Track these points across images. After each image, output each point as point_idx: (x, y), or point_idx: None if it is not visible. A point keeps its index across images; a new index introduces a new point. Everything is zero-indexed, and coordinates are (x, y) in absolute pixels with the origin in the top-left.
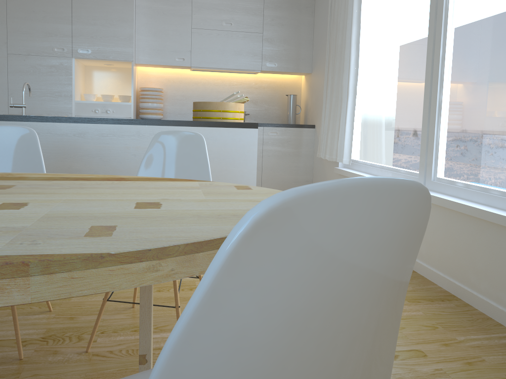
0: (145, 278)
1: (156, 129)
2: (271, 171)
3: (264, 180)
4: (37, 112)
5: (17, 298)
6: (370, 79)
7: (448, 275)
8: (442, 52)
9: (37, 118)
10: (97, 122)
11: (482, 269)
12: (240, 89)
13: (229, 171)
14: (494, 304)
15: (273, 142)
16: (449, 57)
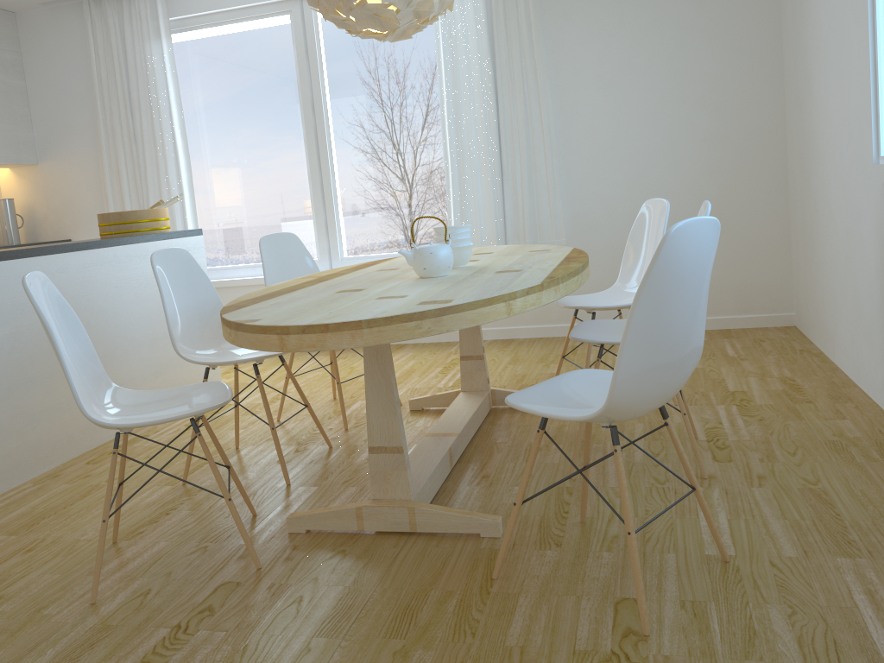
0: None
1: (129, 249)
2: None
3: None
4: None
5: None
6: (201, 171)
7: None
8: (328, 145)
9: (16, 253)
10: (77, 249)
11: None
12: None
13: None
14: None
15: None
16: (336, 151)
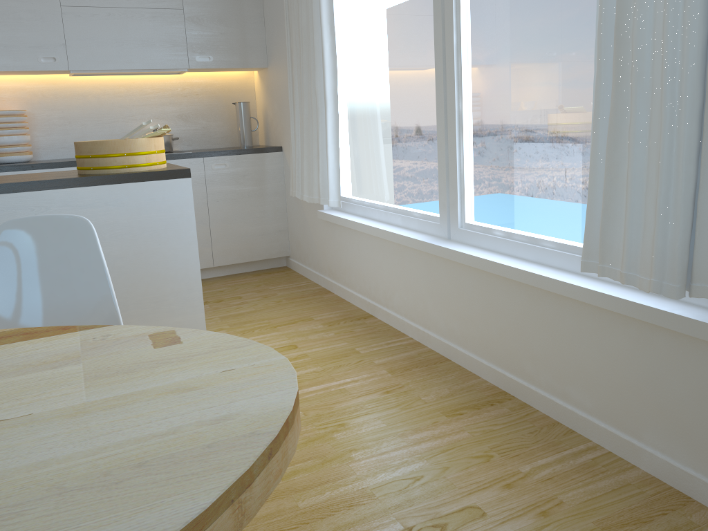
0: None
1: (10, 199)
2: (224, 223)
3: (215, 239)
4: None
5: None
6: (356, 77)
7: (495, 363)
8: (456, 38)
9: None
10: None
11: (540, 355)
12: (160, 99)
13: (152, 252)
14: (561, 403)
15: (222, 180)
16: (467, 46)
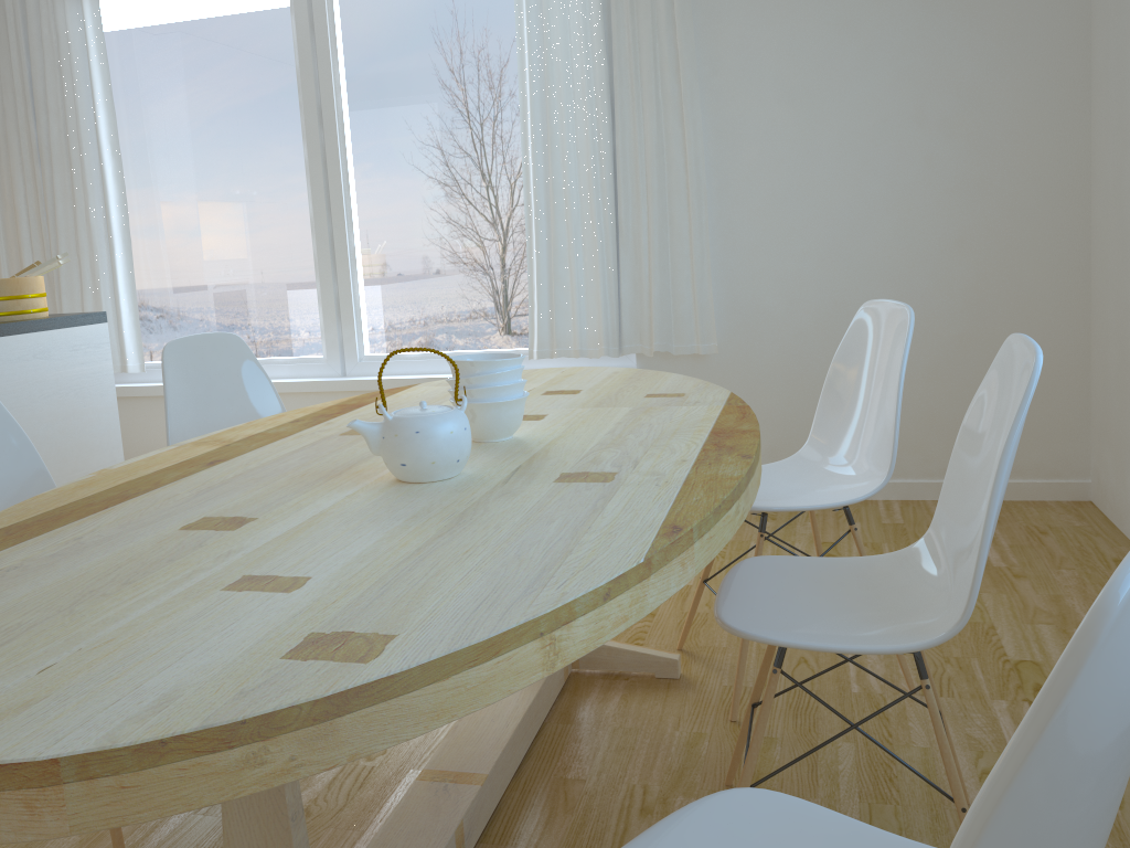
0: None
1: None
2: None
3: None
4: None
5: None
6: (146, 210)
7: None
8: (343, 176)
9: None
10: None
11: None
12: None
13: (78, 416)
14: None
15: None
16: (355, 185)
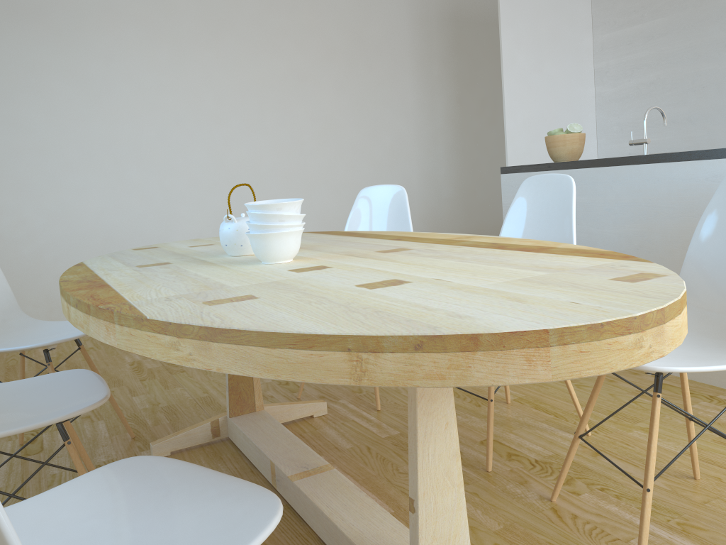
0: (170, 354)
1: None
2: None
3: None
4: None
5: (112, 341)
6: None
7: None
8: None
9: (656, 158)
10: None
11: None
12: None
13: None
14: None
15: None
16: None
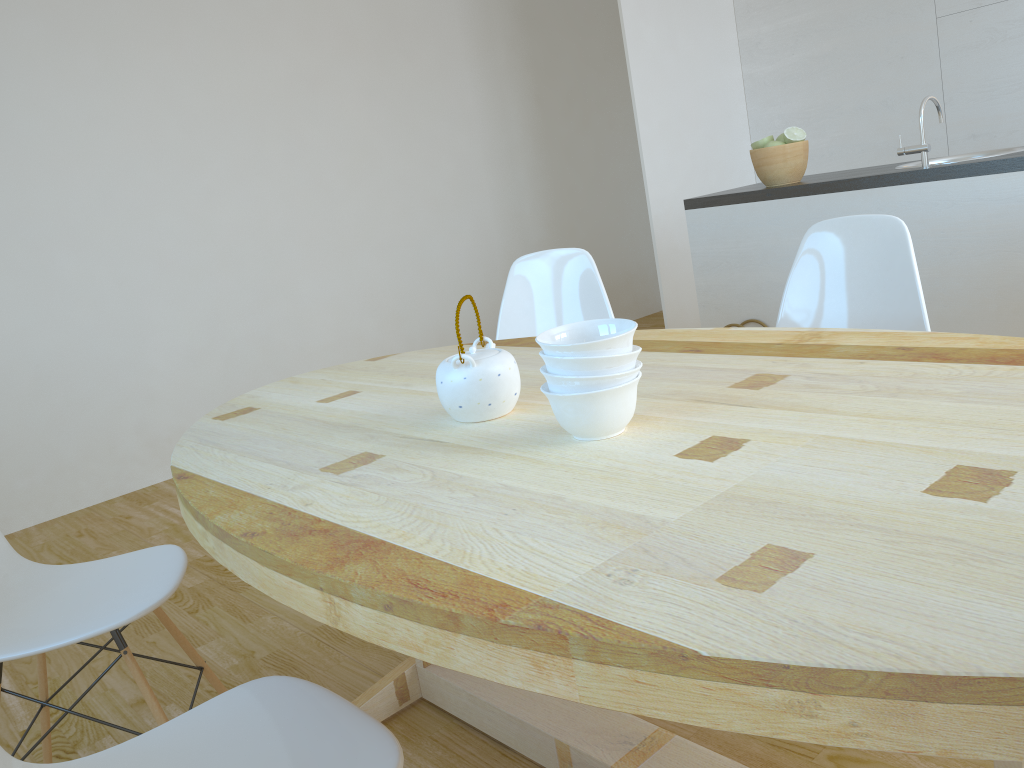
0: (783, 723)
1: None
2: None
3: None
4: (1006, 127)
5: (559, 688)
6: None
7: None
8: None
9: (949, 171)
10: None
11: None
12: None
13: None
14: None
15: None
16: None
